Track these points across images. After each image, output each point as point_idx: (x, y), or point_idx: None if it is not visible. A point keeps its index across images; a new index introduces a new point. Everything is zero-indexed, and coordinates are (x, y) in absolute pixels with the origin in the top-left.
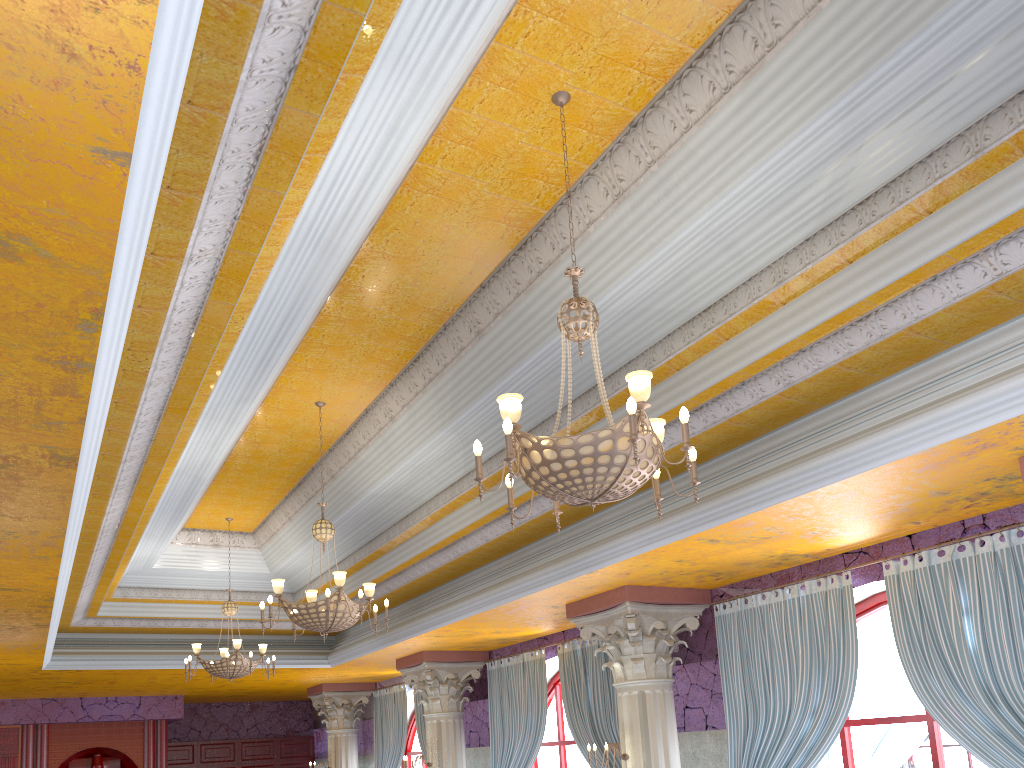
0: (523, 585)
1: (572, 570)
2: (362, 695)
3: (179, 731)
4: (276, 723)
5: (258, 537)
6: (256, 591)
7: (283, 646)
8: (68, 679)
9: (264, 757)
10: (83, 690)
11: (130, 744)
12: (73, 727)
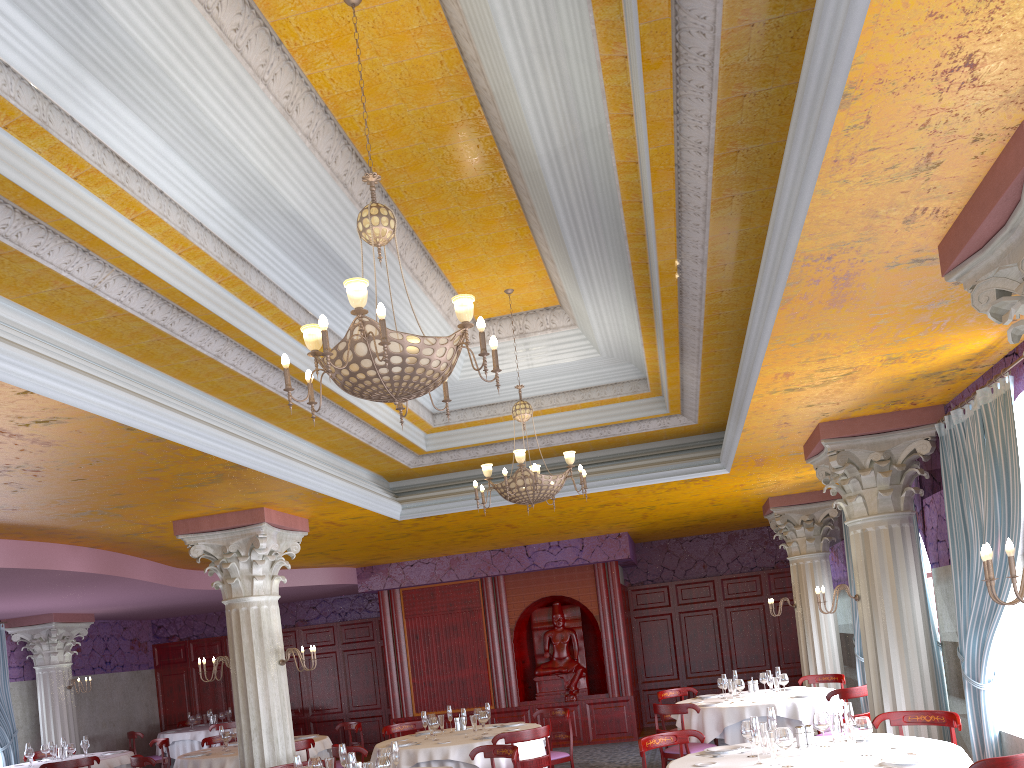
0: (780, 219)
1: (813, 118)
2: (828, 507)
3: (651, 572)
4: (761, 554)
5: (565, 309)
6: (597, 386)
7: (668, 455)
8: (455, 528)
9: (750, 595)
10: (505, 538)
11: (582, 590)
12: (526, 577)
